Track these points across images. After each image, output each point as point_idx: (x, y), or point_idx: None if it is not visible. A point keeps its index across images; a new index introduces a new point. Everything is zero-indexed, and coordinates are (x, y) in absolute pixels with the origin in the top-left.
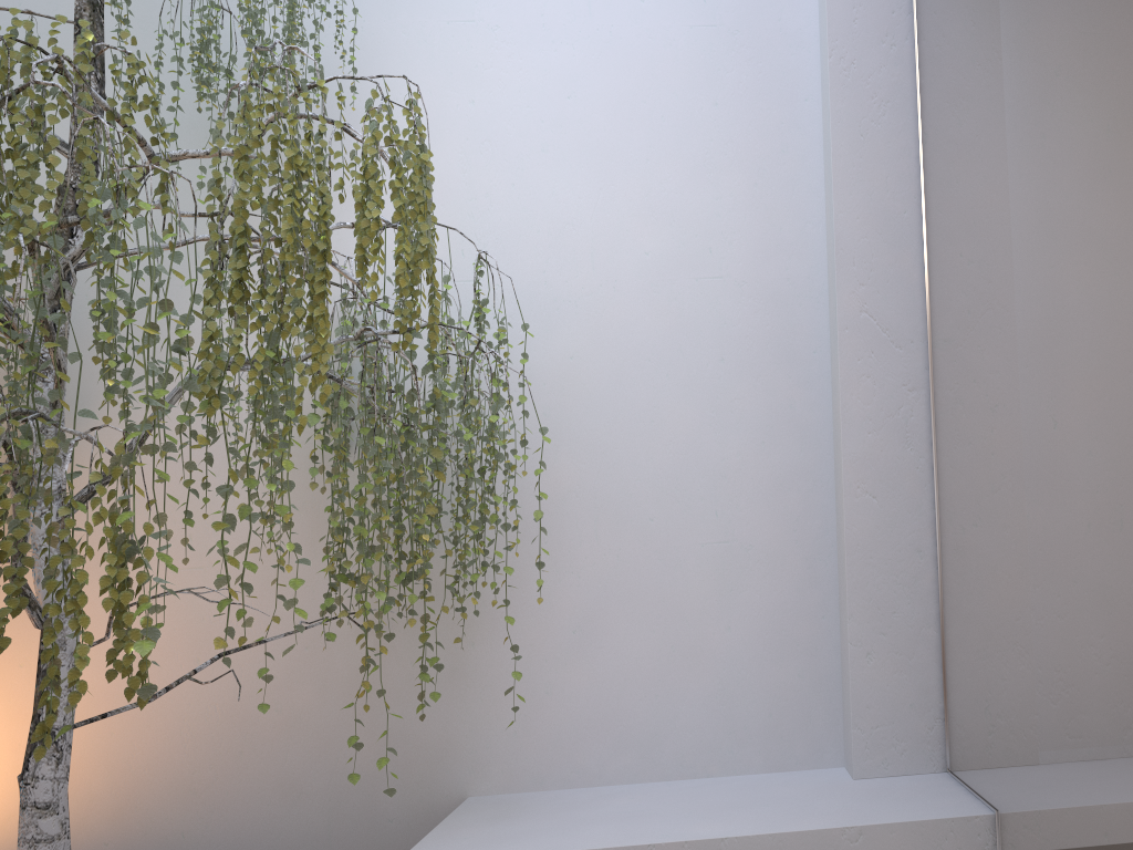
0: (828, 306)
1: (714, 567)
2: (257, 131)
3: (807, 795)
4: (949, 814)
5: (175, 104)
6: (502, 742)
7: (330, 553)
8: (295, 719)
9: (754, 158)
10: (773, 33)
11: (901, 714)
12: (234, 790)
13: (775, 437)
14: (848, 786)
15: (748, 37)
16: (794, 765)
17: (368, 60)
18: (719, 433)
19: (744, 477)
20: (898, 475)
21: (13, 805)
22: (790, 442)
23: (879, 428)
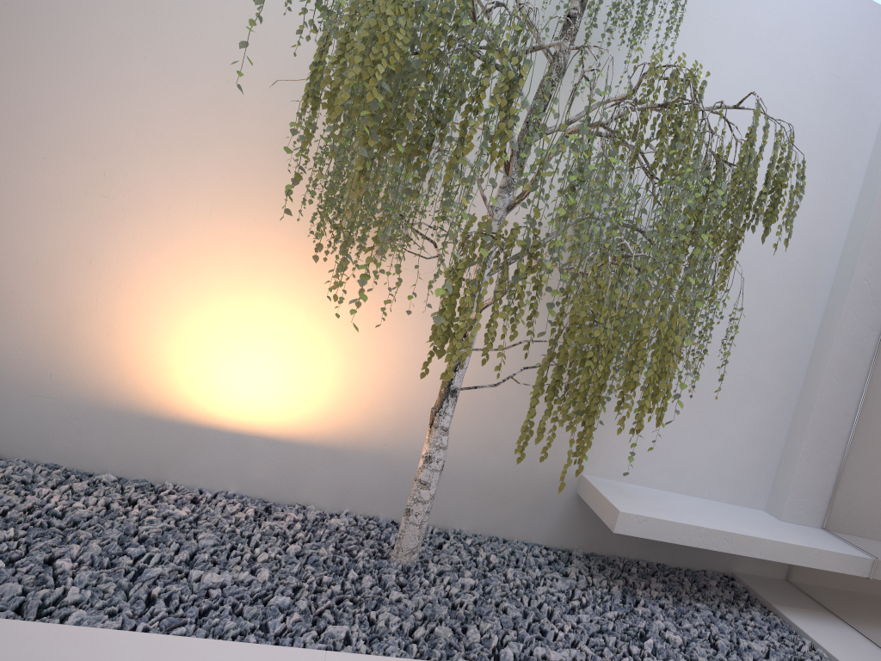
0: (837, 263)
1: (738, 388)
2: (759, 155)
3: (769, 524)
4: (854, 553)
5: (537, 3)
6: (607, 449)
7: (549, 316)
8: (505, 405)
9: (830, 165)
10: (864, 94)
11: (811, 494)
12: (461, 434)
13: (789, 327)
14: (783, 524)
15: (851, 91)
16: (742, 503)
17: (653, 20)
18: (764, 315)
19: (767, 344)
20: (851, 373)
21: (338, 407)
22: (795, 332)
23: (851, 345)
